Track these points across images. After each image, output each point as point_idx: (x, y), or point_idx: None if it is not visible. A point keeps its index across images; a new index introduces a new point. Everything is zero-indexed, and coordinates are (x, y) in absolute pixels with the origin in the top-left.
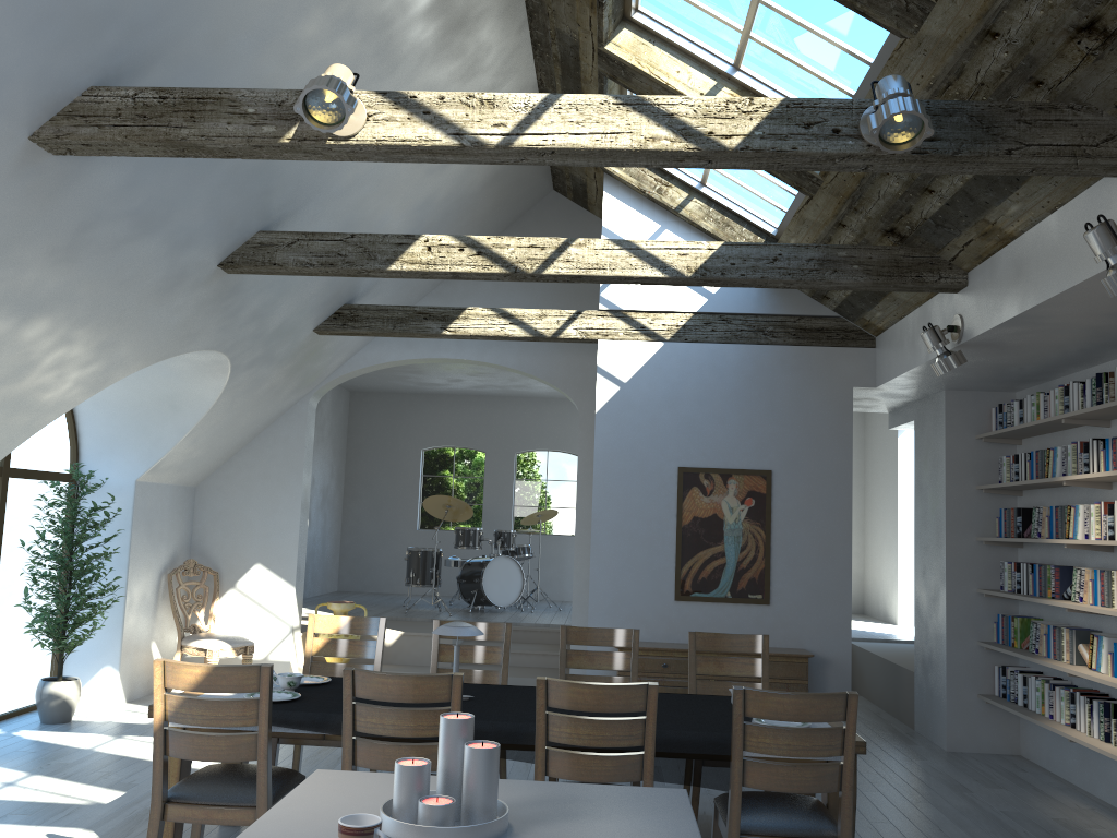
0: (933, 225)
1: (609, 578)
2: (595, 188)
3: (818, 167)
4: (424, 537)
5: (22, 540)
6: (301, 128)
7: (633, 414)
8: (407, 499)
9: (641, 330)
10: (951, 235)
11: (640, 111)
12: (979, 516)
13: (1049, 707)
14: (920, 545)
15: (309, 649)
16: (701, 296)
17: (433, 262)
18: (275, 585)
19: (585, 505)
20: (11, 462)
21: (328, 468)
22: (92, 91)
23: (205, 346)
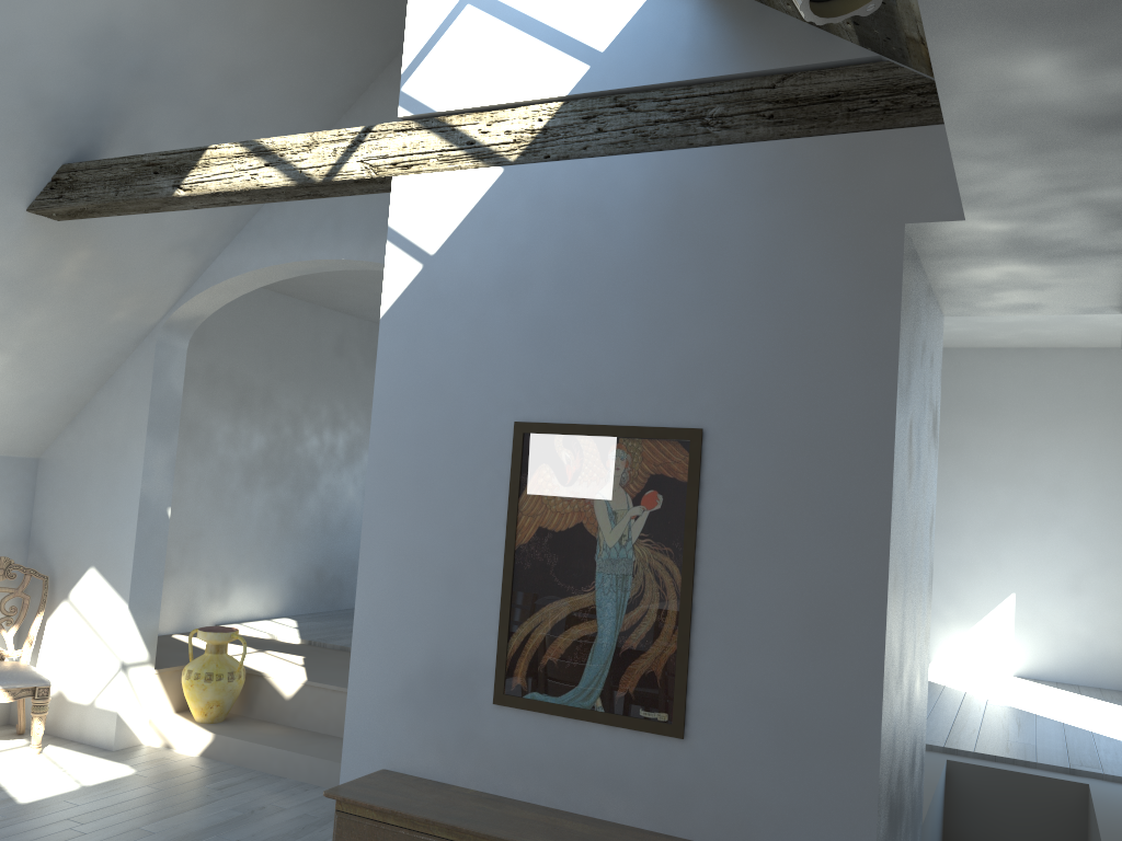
0: None
1: (383, 644)
2: None
3: None
4: None
5: None
6: None
7: (442, 316)
8: None
9: (470, 148)
10: None
11: None
12: None
13: None
14: None
15: None
16: (579, 61)
17: None
18: (108, 600)
19: None
20: None
21: None
22: None
23: None
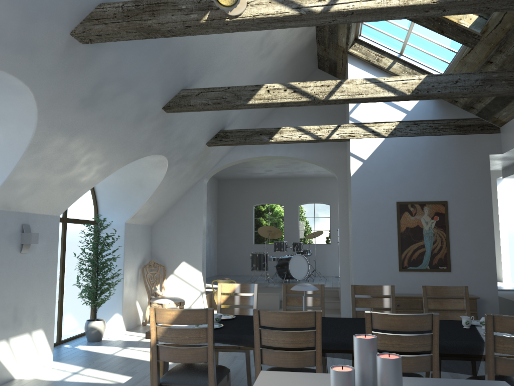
0: None
1: (363, 261)
2: (341, 63)
3: (510, 7)
4: (257, 247)
5: (74, 253)
6: (211, 13)
7: (370, 175)
8: (247, 229)
9: (372, 132)
10: None
11: None
12: None
13: None
14: None
15: (219, 301)
16: (403, 112)
17: (271, 98)
18: (192, 271)
19: (343, 225)
20: (67, 215)
21: (210, 216)
22: (100, 5)
23: (156, 152)
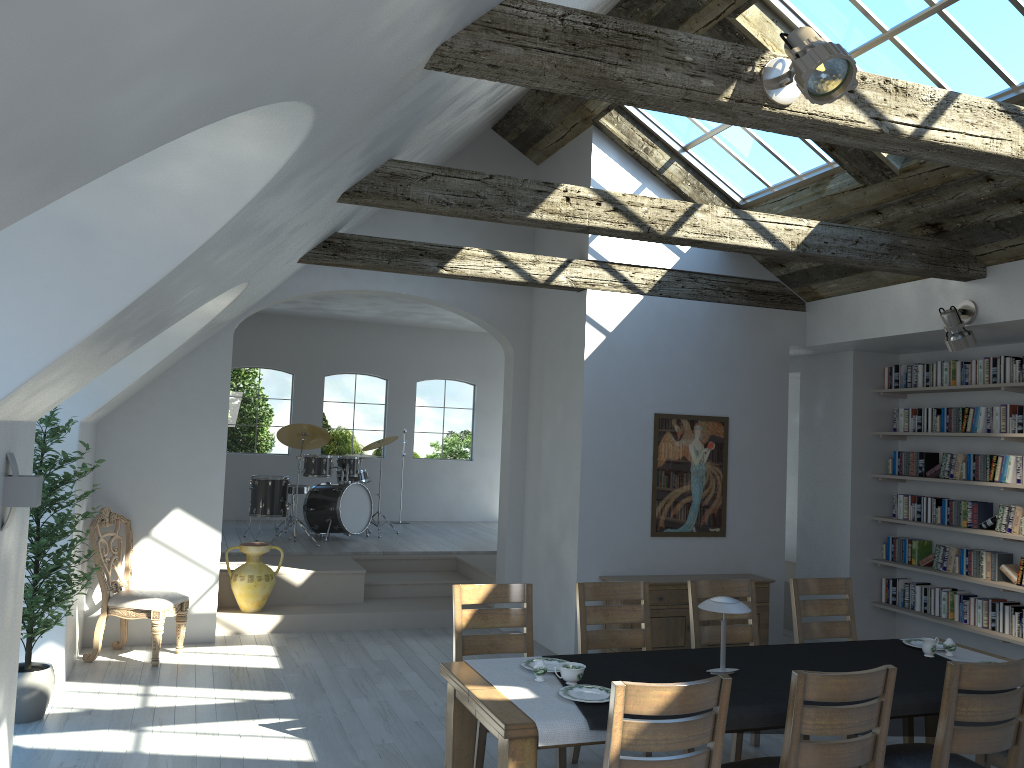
0: (991, 227)
1: (595, 518)
2: (560, 136)
3: None
4: (229, 460)
5: None
6: (738, 87)
7: (617, 362)
8: None
9: (623, 282)
10: (1004, 237)
11: (1017, 121)
12: (873, 456)
13: (964, 614)
14: (807, 478)
15: (459, 623)
16: (675, 254)
17: (572, 214)
18: (198, 531)
19: (518, 443)
20: None
21: None
22: (514, 1)
23: (251, 277)
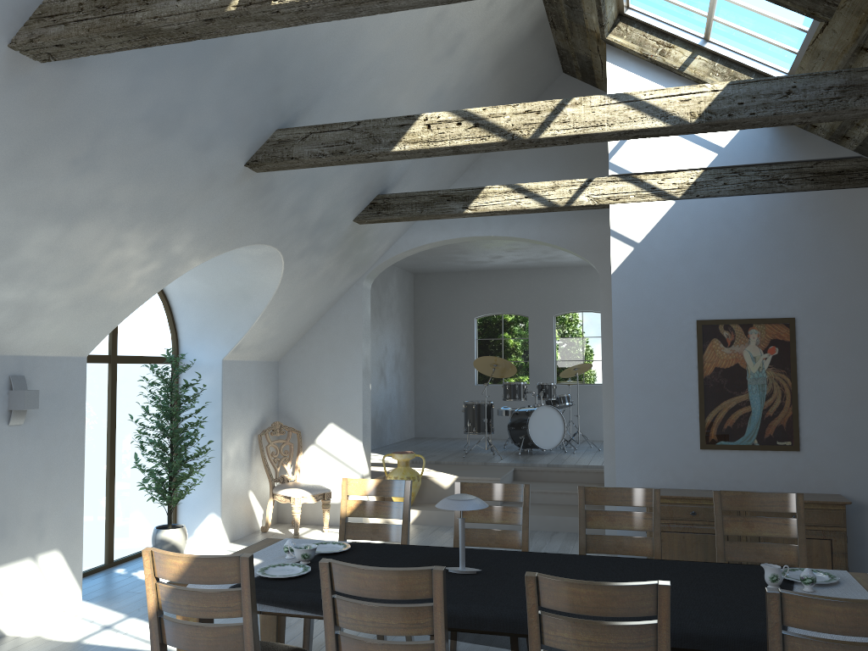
0: None
1: (633, 430)
2: (599, 62)
3: None
4: (482, 390)
5: (130, 414)
6: None
7: (648, 272)
8: (465, 359)
9: (652, 191)
10: None
11: None
12: None
13: None
14: None
15: (343, 511)
16: (711, 151)
17: (433, 139)
18: (346, 440)
19: (610, 360)
20: (118, 350)
21: (399, 338)
22: None
23: (253, 241)
